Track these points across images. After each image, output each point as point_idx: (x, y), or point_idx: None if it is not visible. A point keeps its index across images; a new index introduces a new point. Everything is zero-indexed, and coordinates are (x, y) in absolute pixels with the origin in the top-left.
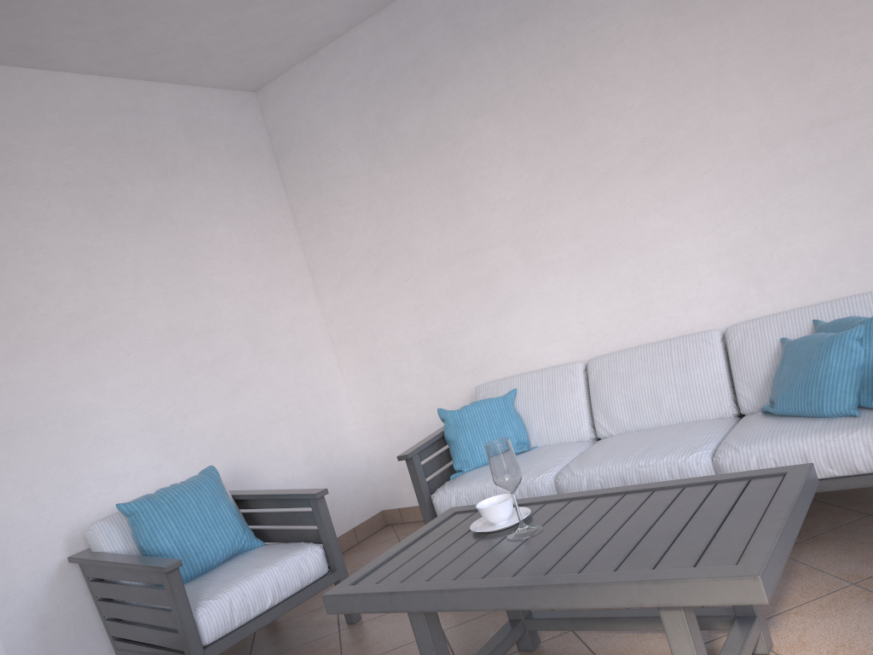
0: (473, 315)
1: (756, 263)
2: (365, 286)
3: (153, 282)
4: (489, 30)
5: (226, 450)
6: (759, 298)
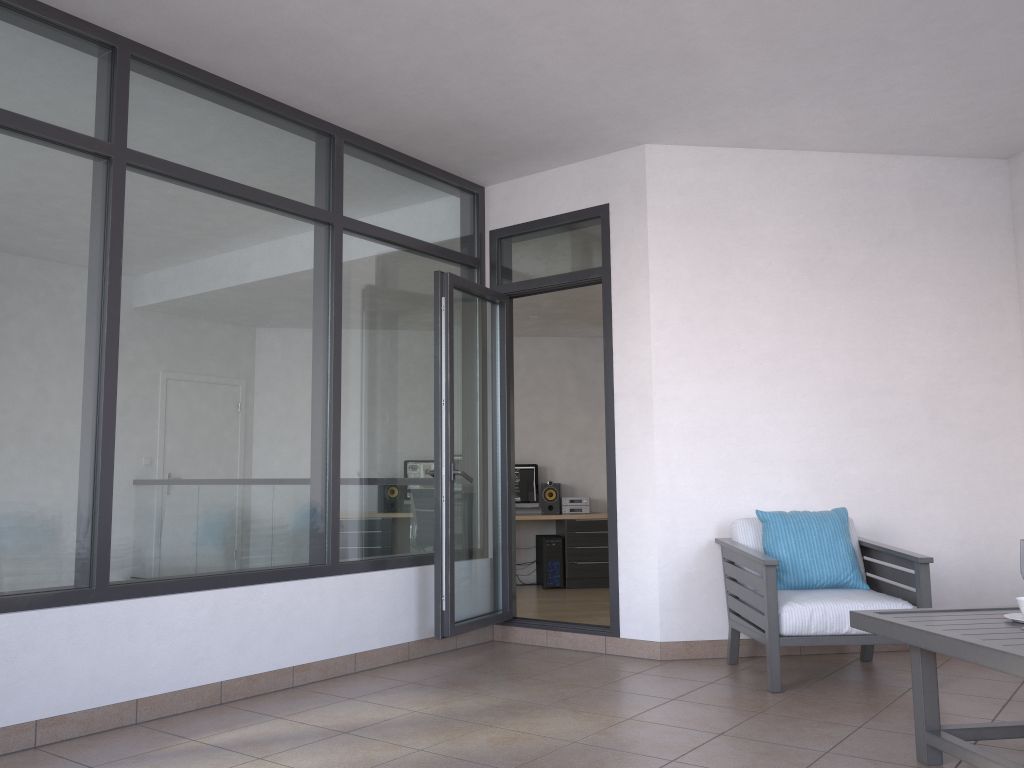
0: None
1: None
2: None
3: (843, 338)
4: None
5: (872, 503)
6: None
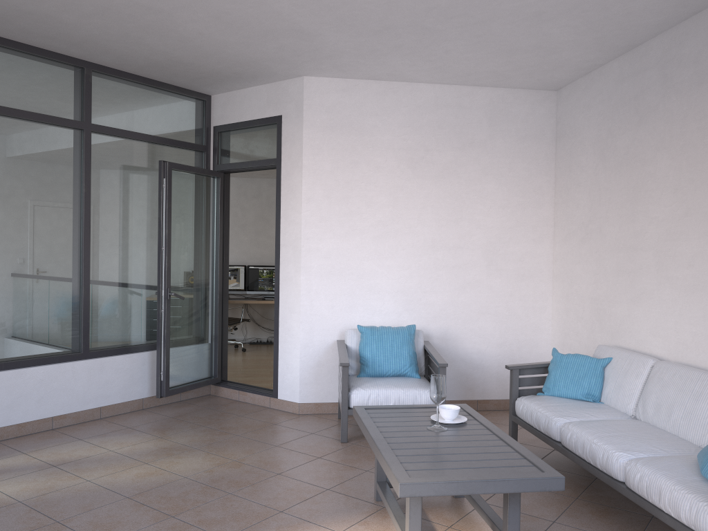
0: (621, 294)
1: None
2: (575, 246)
3: (432, 211)
4: (681, 85)
5: (444, 319)
6: None
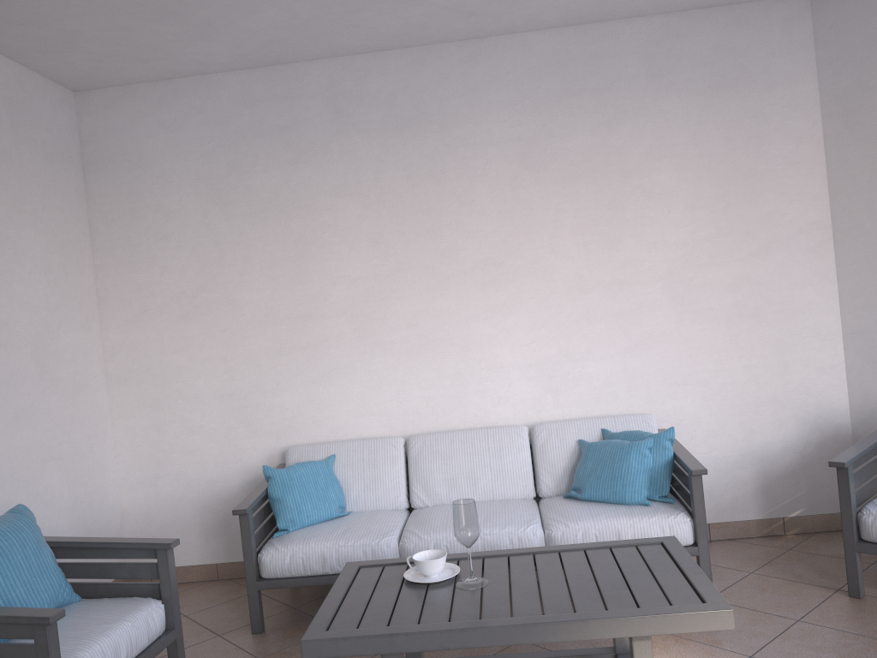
0: (291, 378)
1: (556, 376)
2: (168, 327)
3: None
4: (368, 125)
5: (0, 488)
6: (553, 405)
